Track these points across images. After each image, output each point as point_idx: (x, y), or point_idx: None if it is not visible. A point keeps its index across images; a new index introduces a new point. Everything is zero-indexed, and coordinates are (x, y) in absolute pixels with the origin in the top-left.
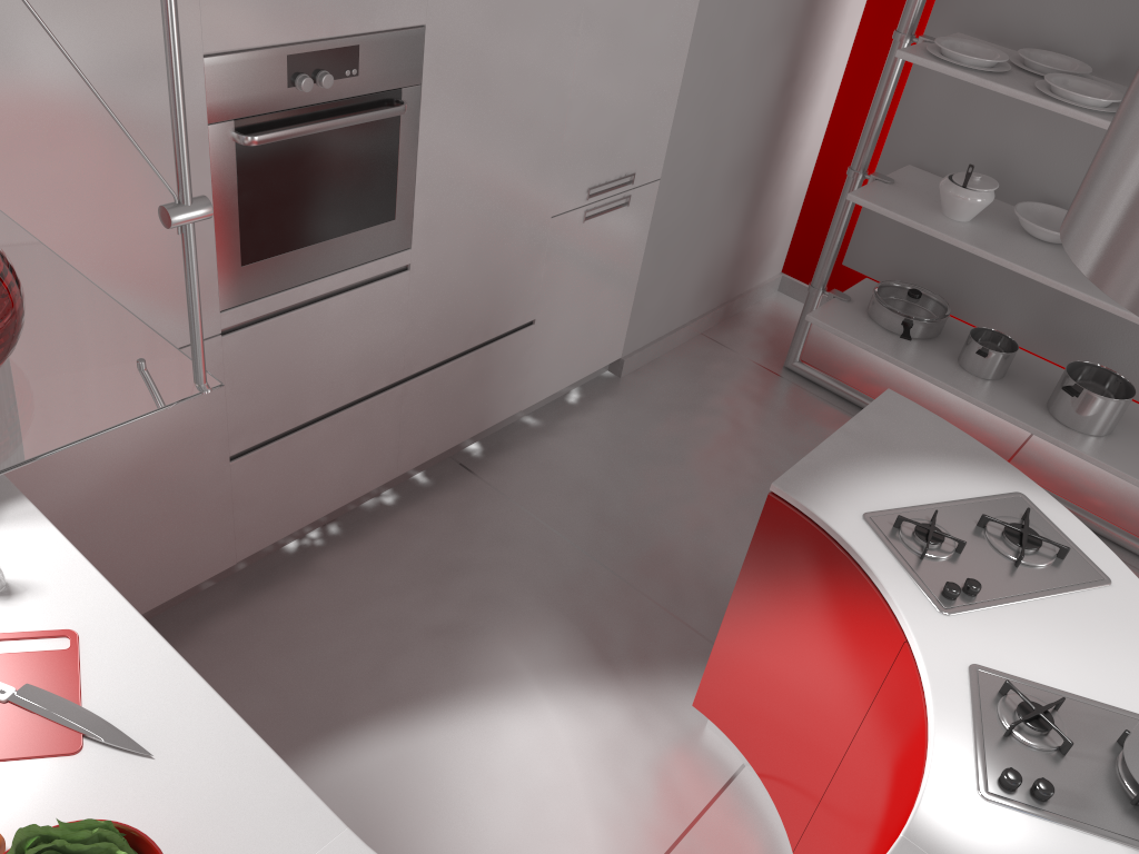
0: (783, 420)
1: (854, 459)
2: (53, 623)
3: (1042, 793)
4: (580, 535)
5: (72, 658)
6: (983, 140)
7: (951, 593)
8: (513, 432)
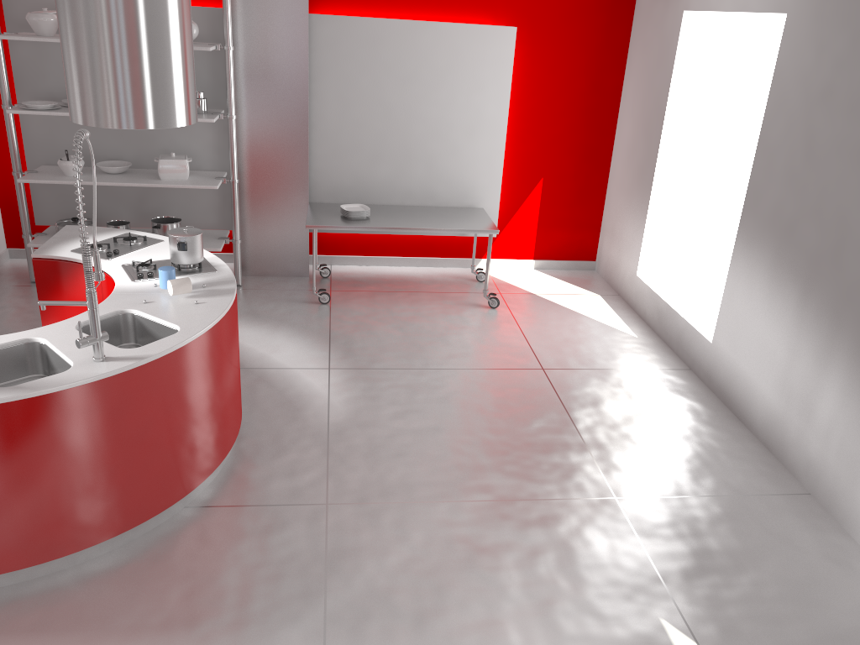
0: None
1: (61, 242)
2: None
3: (150, 274)
4: None
5: None
6: (70, 144)
7: (109, 254)
8: None
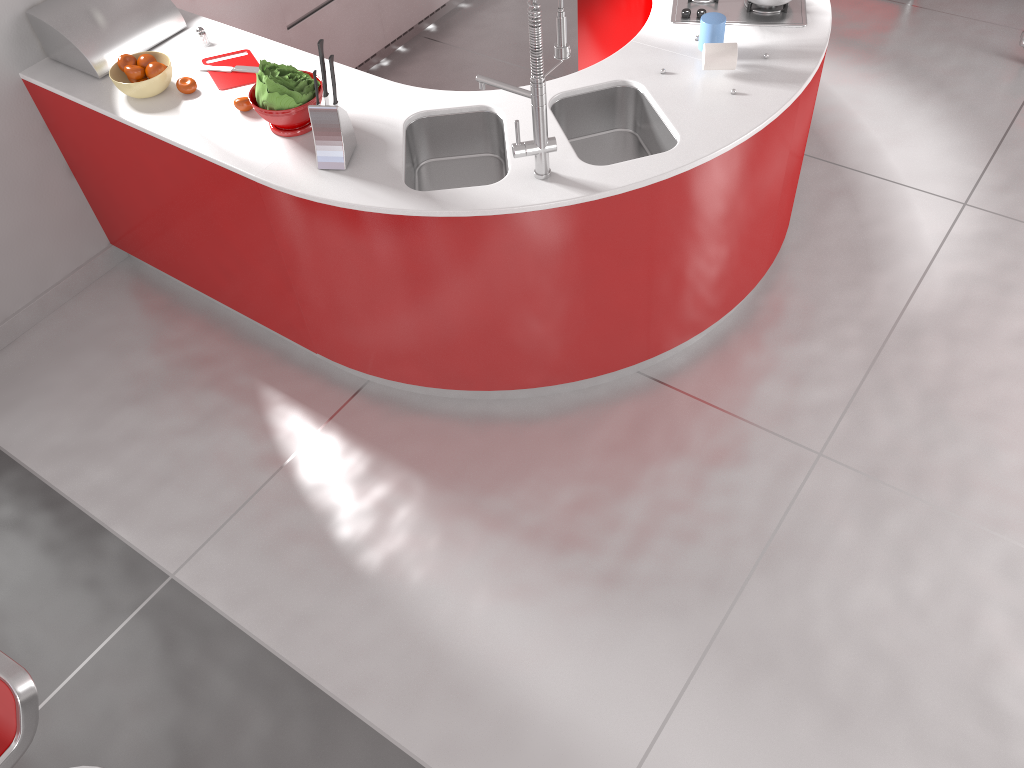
0: None
1: None
2: (237, 50)
3: (699, 14)
4: (505, 56)
5: (251, 57)
6: None
7: None
8: (454, 14)
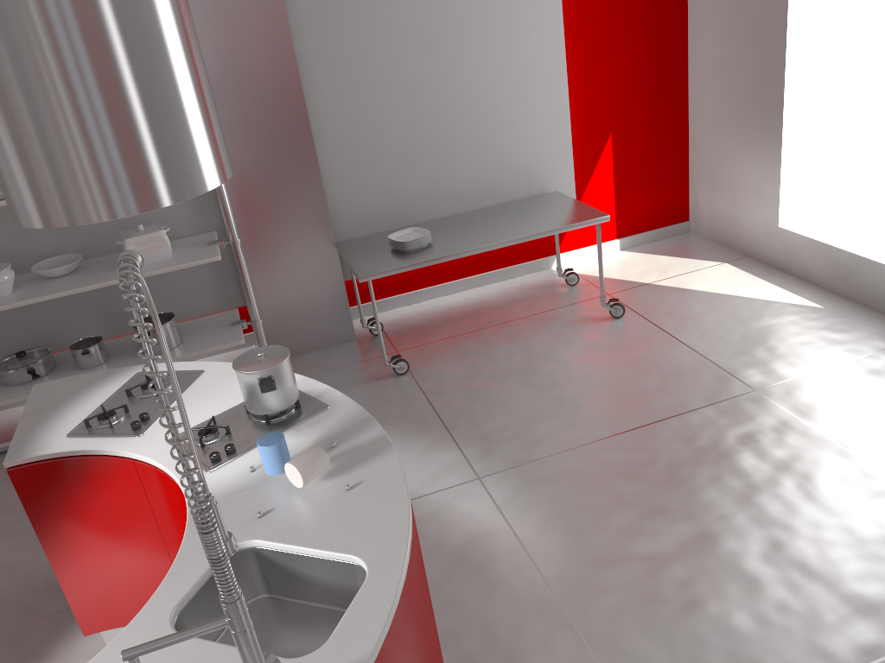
0: (8, 481)
1: (42, 421)
2: None
3: (230, 448)
4: None
5: None
6: None
7: (136, 425)
8: None
